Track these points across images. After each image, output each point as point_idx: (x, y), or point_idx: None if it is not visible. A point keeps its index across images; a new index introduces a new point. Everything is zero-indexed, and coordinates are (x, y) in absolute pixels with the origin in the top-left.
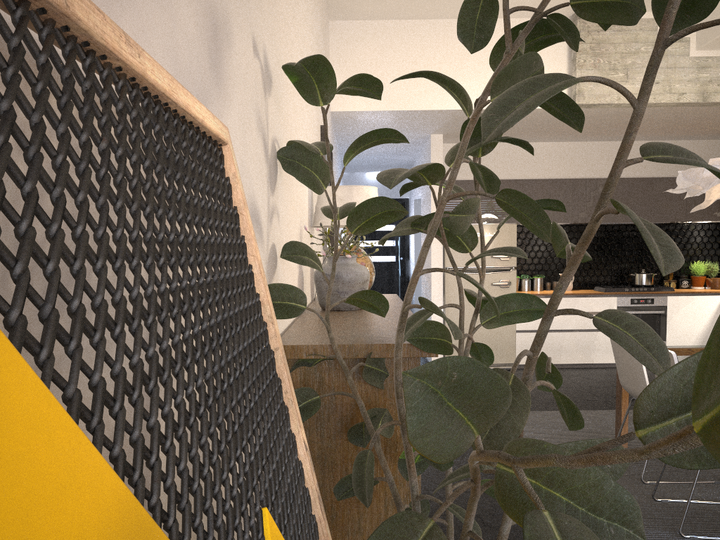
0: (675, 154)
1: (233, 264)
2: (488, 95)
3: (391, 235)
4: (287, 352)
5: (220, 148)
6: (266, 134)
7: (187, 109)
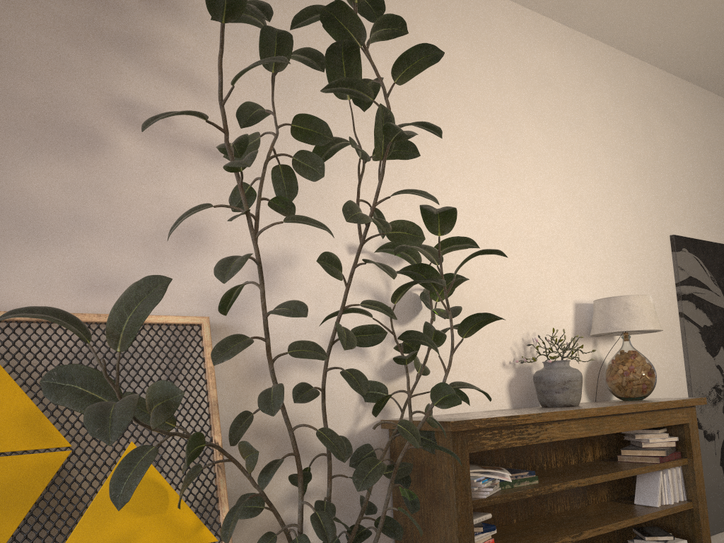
0: (283, 306)
1: (174, 367)
2: (353, 268)
3: (394, 348)
4: (385, 424)
5: (201, 325)
6: (385, 291)
7: (146, 322)
